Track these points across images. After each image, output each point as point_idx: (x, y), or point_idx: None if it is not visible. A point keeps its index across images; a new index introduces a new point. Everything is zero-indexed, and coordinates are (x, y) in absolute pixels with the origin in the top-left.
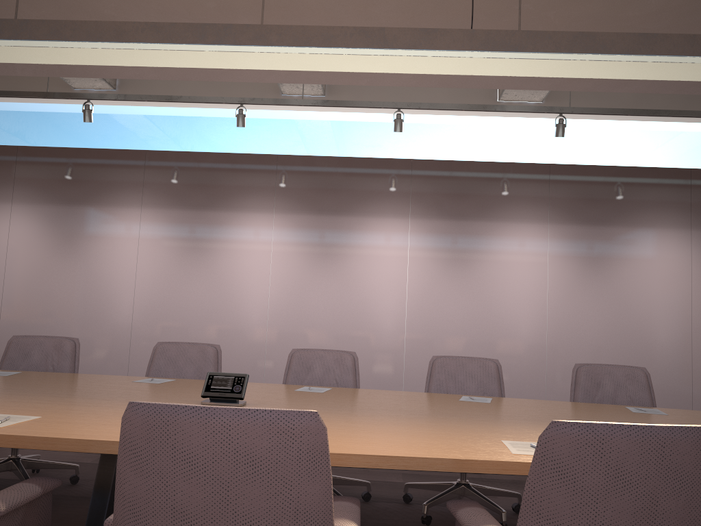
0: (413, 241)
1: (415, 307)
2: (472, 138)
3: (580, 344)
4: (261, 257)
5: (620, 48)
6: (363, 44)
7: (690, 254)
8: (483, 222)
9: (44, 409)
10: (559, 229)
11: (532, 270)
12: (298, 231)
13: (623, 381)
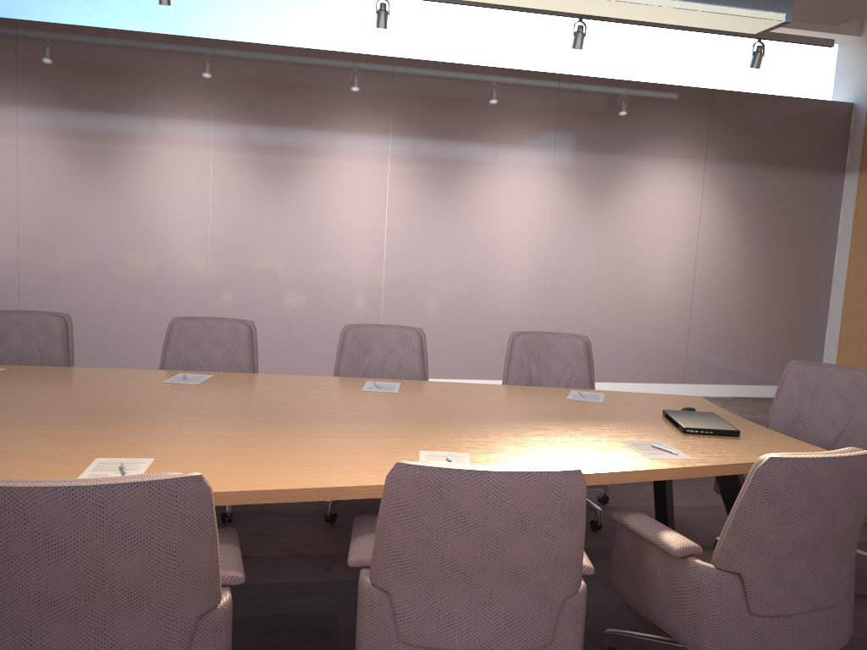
0: (218, 152)
1: (222, 238)
2: (301, 14)
3: (422, 284)
4: (2, 168)
5: None
6: None
7: (551, 179)
8: (309, 130)
9: None
10: (403, 144)
11: (369, 194)
12: (56, 134)
13: (394, 344)
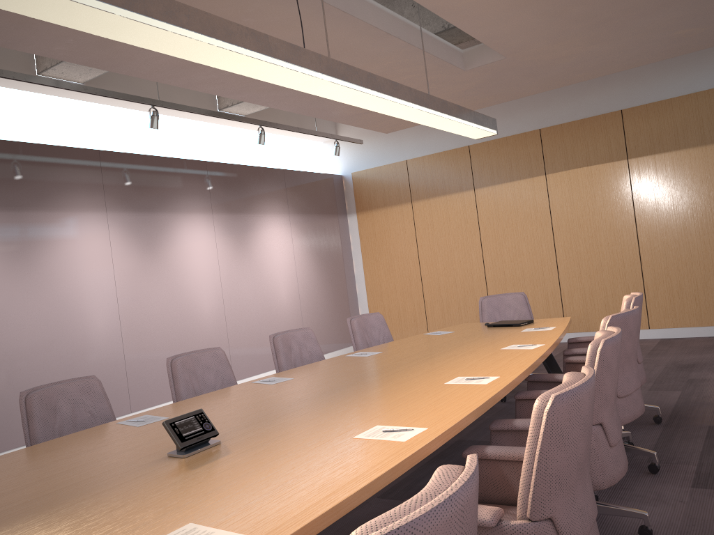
0: None
1: None
2: (2, 113)
3: (149, 327)
4: None
5: (386, 90)
6: (256, 48)
7: (214, 234)
8: (42, 212)
9: (128, 528)
10: (117, 217)
11: (99, 261)
12: None
13: (303, 340)
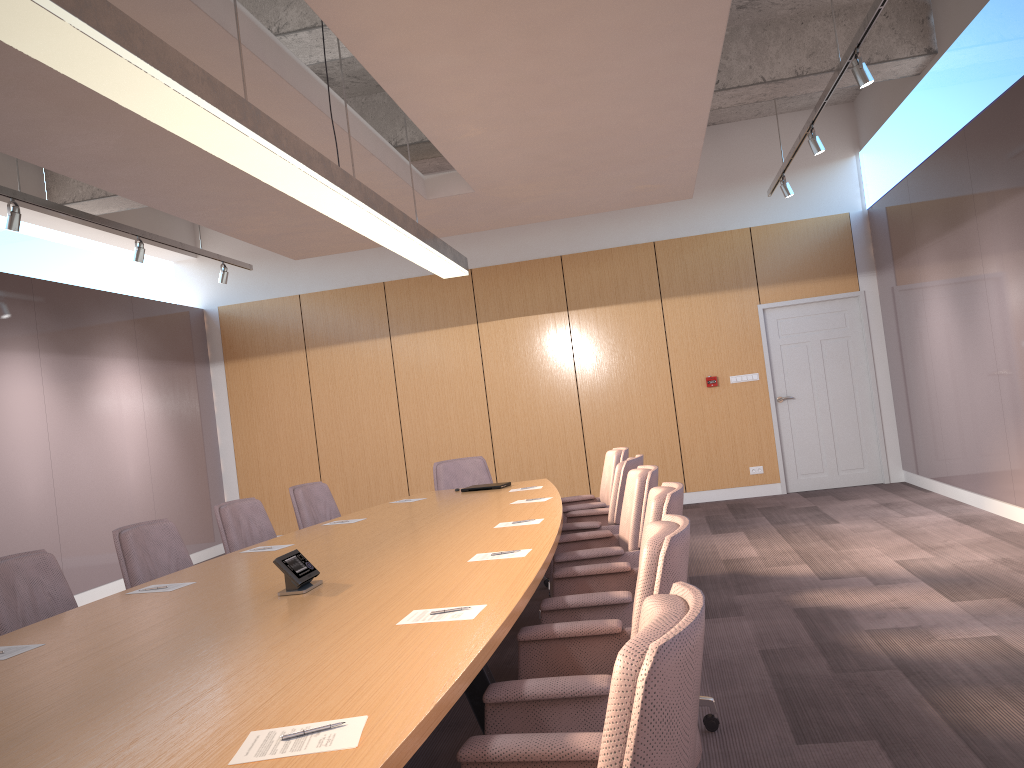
0: None
1: None
2: None
3: None
4: None
5: (400, 222)
6: (324, 174)
7: (42, 383)
8: None
9: (355, 621)
10: None
11: None
12: None
13: (251, 513)
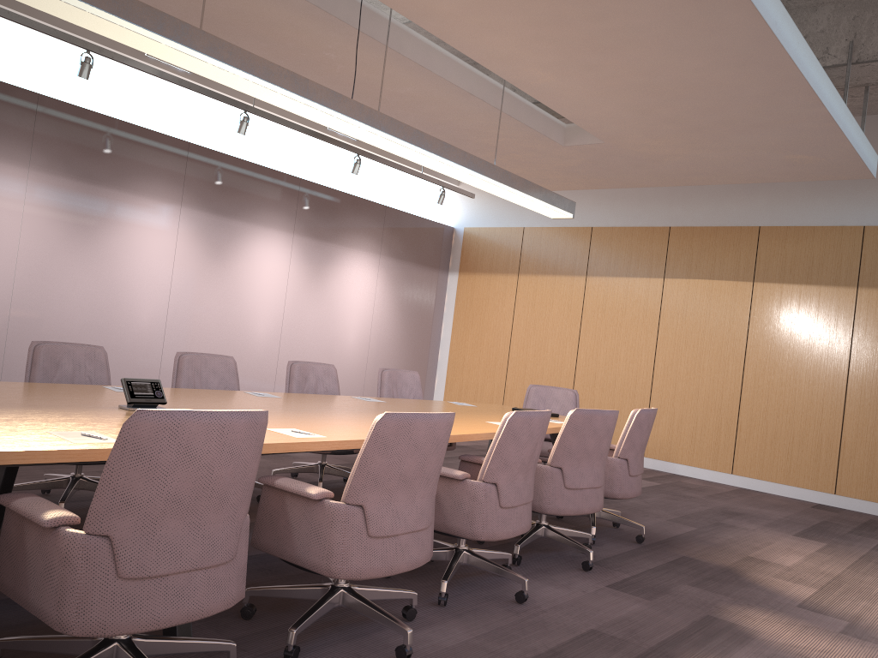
0: (31, 198)
1: (27, 280)
2: (103, 85)
3: (195, 333)
4: None
5: (434, 149)
6: (292, 89)
7: (290, 256)
8: (116, 191)
9: (51, 424)
10: (190, 214)
11: (161, 253)
12: None
13: (322, 375)
